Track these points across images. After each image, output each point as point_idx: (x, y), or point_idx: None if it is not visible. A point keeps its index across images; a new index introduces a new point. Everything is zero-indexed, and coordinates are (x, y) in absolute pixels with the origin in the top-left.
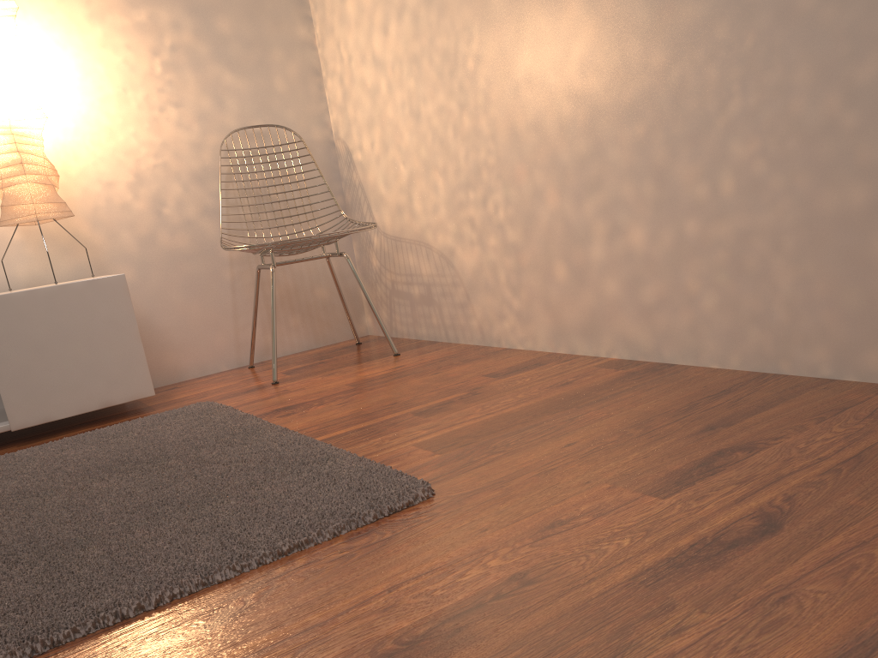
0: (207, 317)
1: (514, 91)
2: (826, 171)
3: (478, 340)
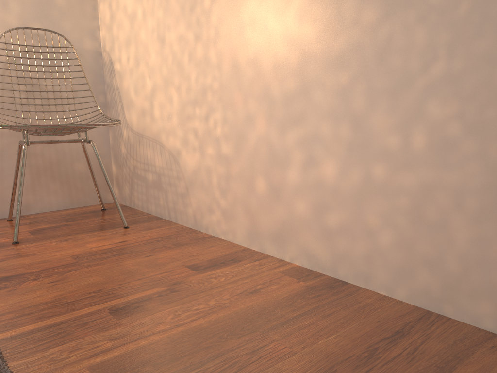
0: None
1: (239, 29)
2: None
3: (192, 224)
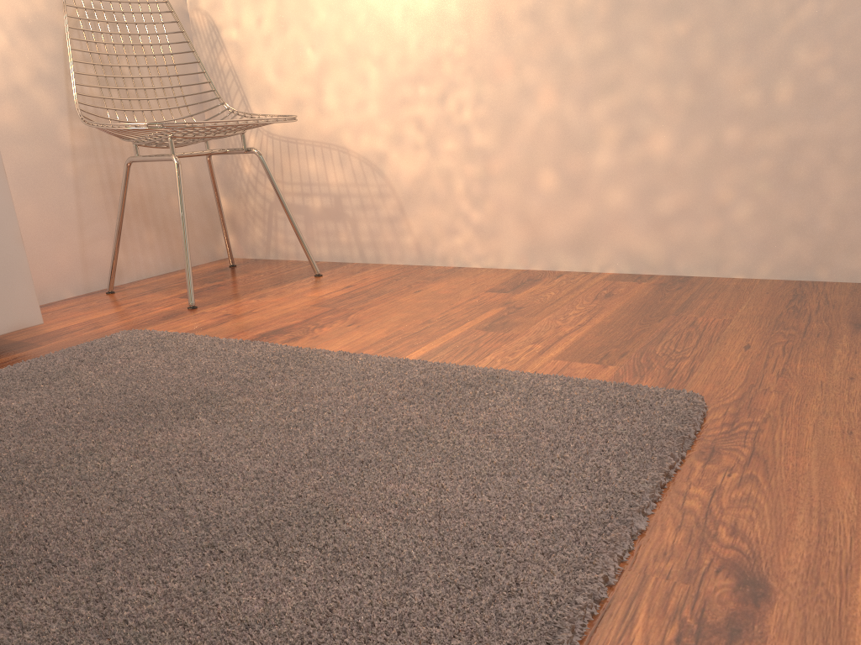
0: (46, 224)
1: None
2: None
3: (413, 259)
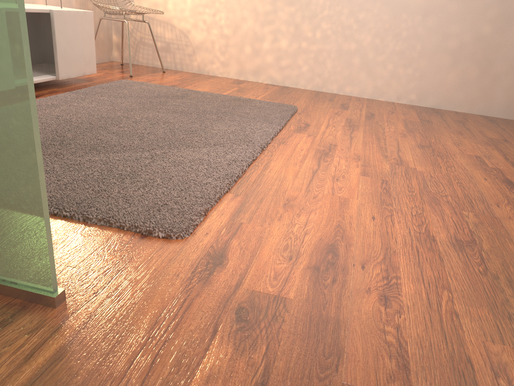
0: None
1: None
2: (346, 38)
3: (196, 71)
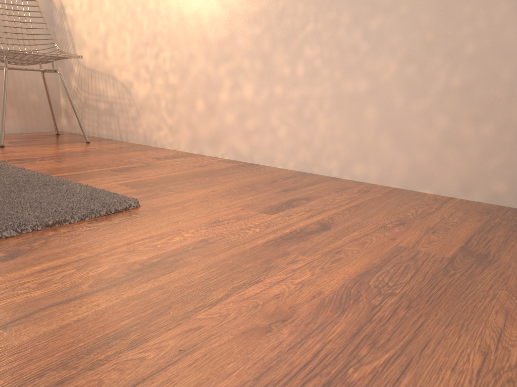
0: None
1: None
2: (350, 71)
3: (142, 141)
